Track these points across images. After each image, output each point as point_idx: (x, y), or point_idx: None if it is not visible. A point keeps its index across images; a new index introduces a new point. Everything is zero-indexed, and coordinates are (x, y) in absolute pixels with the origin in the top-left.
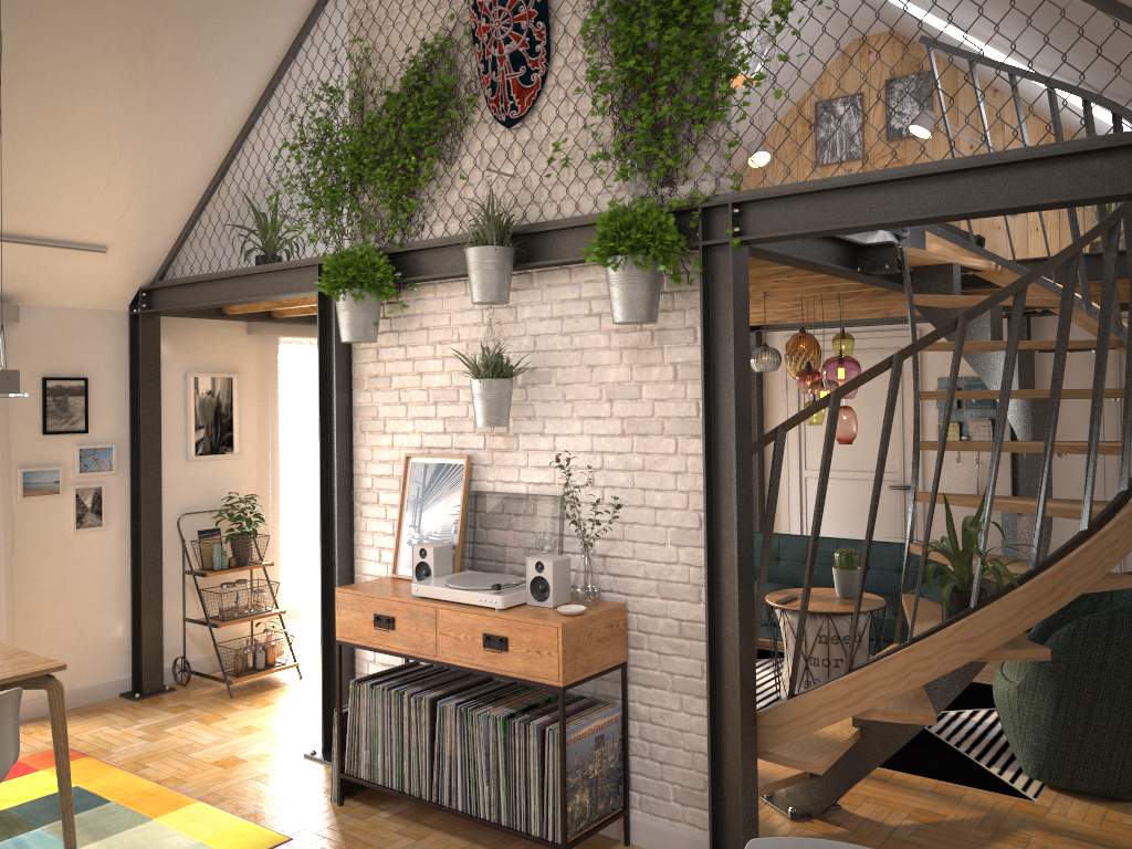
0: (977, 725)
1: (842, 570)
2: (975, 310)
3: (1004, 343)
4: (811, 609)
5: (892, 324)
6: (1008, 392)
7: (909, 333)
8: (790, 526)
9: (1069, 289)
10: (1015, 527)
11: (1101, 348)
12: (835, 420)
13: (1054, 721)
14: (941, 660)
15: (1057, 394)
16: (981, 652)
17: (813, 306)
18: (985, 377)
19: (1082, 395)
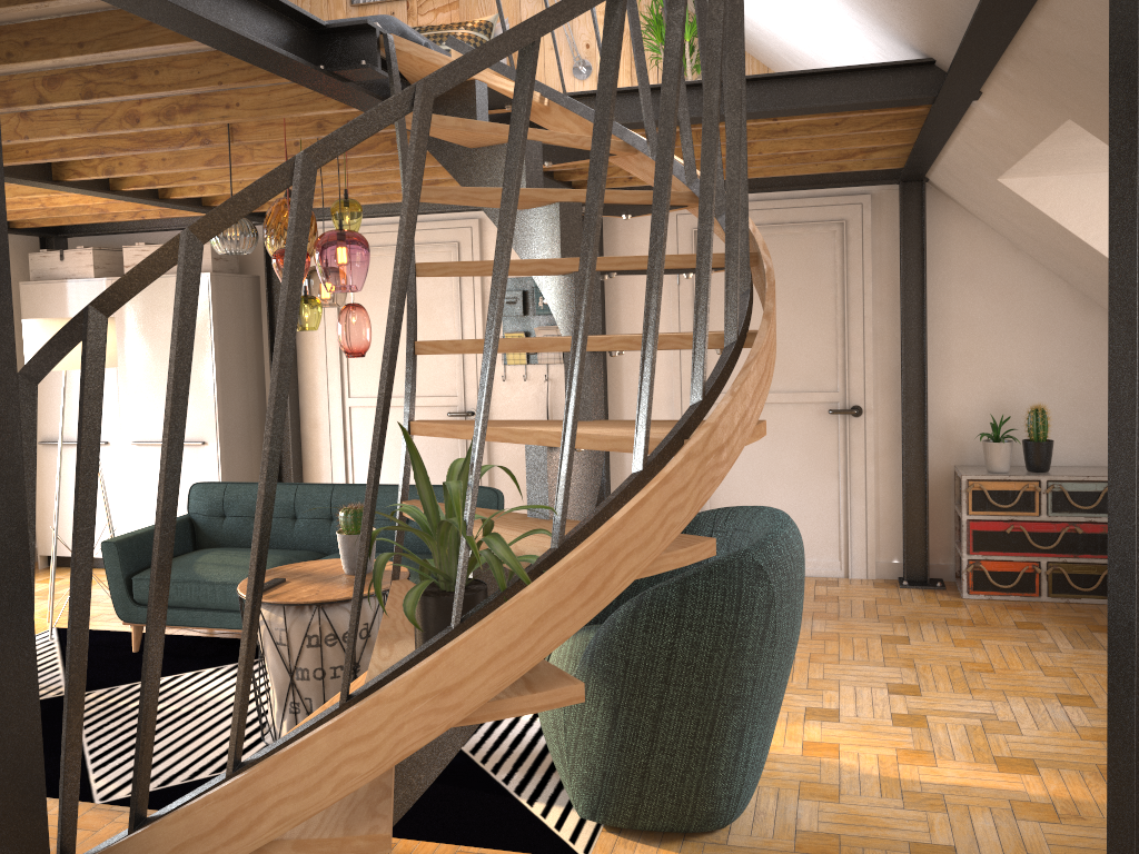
0: (527, 729)
1: (349, 536)
2: (448, 74)
3: (540, 191)
4: (297, 600)
5: (447, 212)
6: (511, 234)
7: (467, 223)
8: (334, 469)
9: (612, 55)
10: (545, 470)
11: (663, 167)
12: (193, 290)
13: (610, 741)
14: (395, 736)
15: (593, 238)
16: (465, 711)
17: (324, 172)
18: (520, 248)
19: (644, 265)
